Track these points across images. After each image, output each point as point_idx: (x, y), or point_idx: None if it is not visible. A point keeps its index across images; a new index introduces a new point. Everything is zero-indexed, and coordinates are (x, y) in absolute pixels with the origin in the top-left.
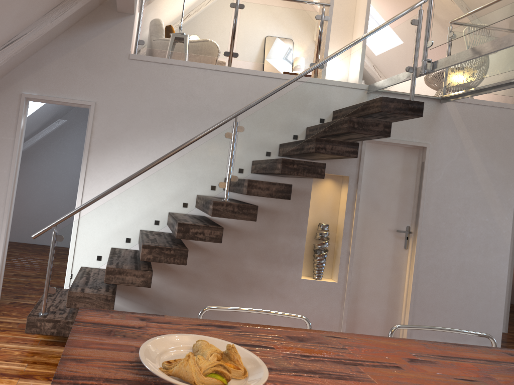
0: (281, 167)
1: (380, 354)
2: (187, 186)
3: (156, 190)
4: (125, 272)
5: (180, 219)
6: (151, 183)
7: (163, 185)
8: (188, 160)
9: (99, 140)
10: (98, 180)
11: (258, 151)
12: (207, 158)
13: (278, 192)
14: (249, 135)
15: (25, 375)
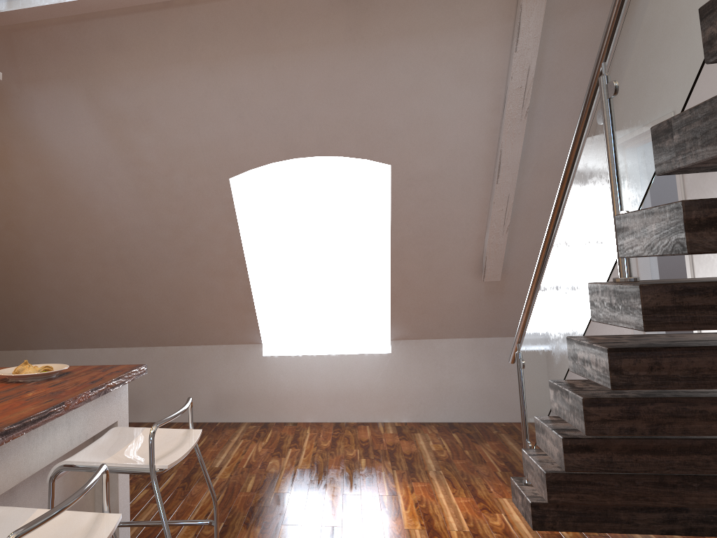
0: (653, 156)
1: (6, 406)
2: (582, 257)
3: (560, 273)
4: (544, 430)
5: (642, 335)
6: (555, 261)
7: (563, 262)
8: (574, 200)
9: (693, 181)
10: (708, 264)
11: (642, 128)
12: (589, 186)
13: (662, 236)
14: (624, 94)
15: (435, 532)
